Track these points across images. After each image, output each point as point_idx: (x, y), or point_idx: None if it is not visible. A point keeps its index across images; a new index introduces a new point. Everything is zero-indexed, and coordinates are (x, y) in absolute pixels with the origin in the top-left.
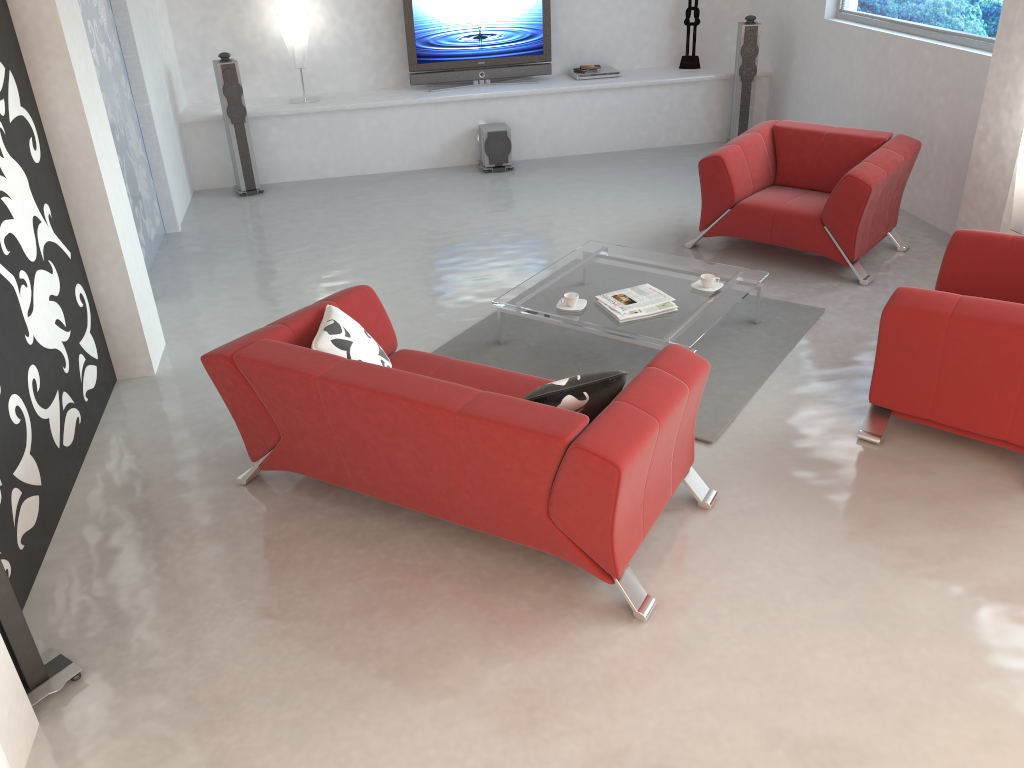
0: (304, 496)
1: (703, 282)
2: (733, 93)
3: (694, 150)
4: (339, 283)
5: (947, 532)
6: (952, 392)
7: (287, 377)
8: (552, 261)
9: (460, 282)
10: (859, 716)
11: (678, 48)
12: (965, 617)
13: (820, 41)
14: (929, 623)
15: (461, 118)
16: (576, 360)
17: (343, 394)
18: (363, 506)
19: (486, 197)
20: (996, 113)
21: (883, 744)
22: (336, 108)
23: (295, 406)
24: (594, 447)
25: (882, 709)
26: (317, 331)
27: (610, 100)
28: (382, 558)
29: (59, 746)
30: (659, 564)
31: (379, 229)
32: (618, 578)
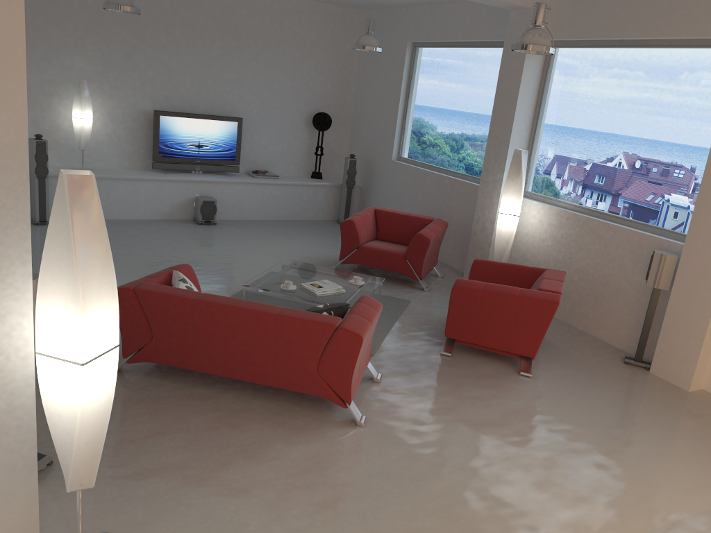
0: (154, 379)
1: (355, 280)
2: (341, 194)
3: (320, 223)
4: (128, 276)
5: (488, 389)
6: (483, 328)
7: (171, 300)
8: (257, 272)
9: (206, 279)
10: (469, 456)
11: (310, 167)
12: (503, 420)
13: (390, 171)
14: (489, 422)
15: (185, 191)
16: None
17: (207, 308)
18: (192, 383)
19: (205, 237)
20: (483, 211)
21: (481, 465)
22: (106, 176)
23: (171, 317)
24: (349, 328)
25: (477, 453)
26: (169, 283)
27: (274, 190)
28: (214, 405)
29: (54, 494)
30: (362, 404)
31: (142, 249)
32: (350, 404)
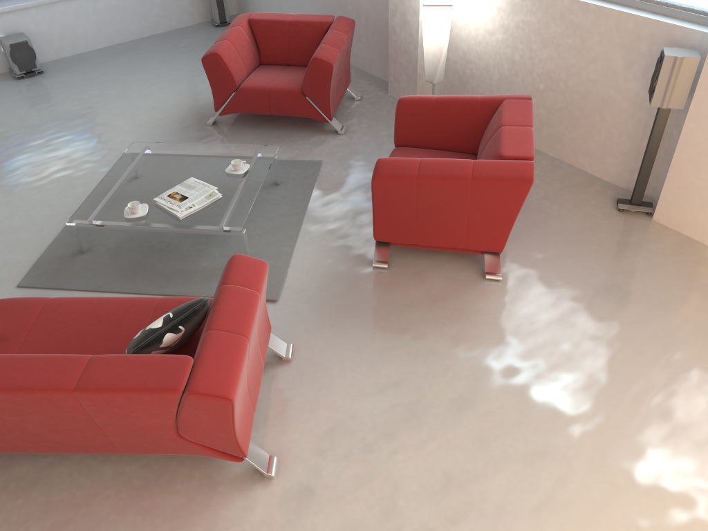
0: None
1: (234, 167)
2: None
3: (189, 32)
4: None
5: (447, 327)
6: (427, 224)
7: None
8: (104, 159)
9: (29, 197)
10: (435, 497)
11: None
12: (475, 391)
13: None
14: (456, 404)
15: None
16: (152, 252)
17: None
18: (7, 454)
19: (27, 105)
20: None
21: (455, 513)
22: None
23: None
24: (206, 388)
25: (447, 485)
26: None
27: (110, 0)
28: (41, 501)
29: None
30: (270, 422)
31: None
32: (246, 457)
